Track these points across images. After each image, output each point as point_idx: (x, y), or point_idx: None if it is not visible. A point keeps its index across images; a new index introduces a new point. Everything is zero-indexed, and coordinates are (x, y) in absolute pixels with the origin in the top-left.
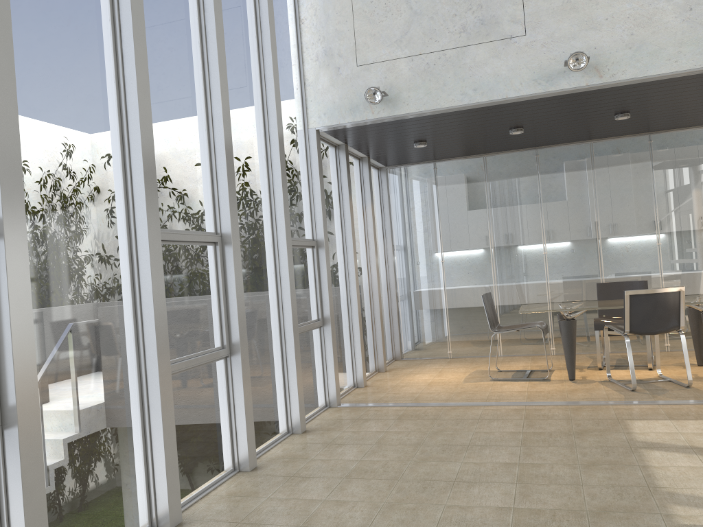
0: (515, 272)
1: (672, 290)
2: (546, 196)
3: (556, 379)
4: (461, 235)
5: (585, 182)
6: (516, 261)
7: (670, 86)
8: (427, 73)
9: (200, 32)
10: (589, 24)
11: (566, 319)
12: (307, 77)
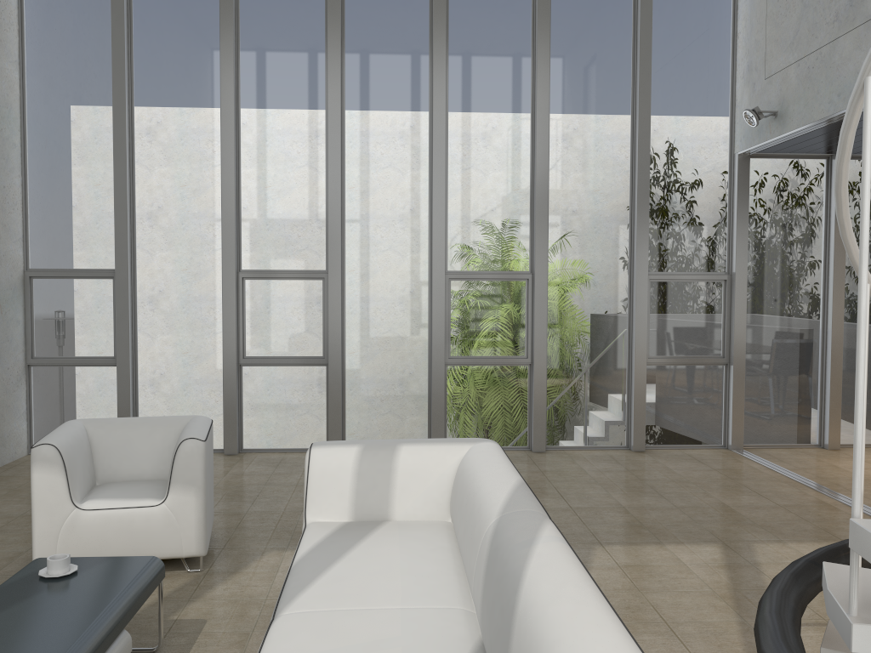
0: None
1: None
2: None
3: None
4: None
5: None
6: None
7: None
8: (807, 79)
9: (532, 117)
10: None
11: None
12: (737, 97)
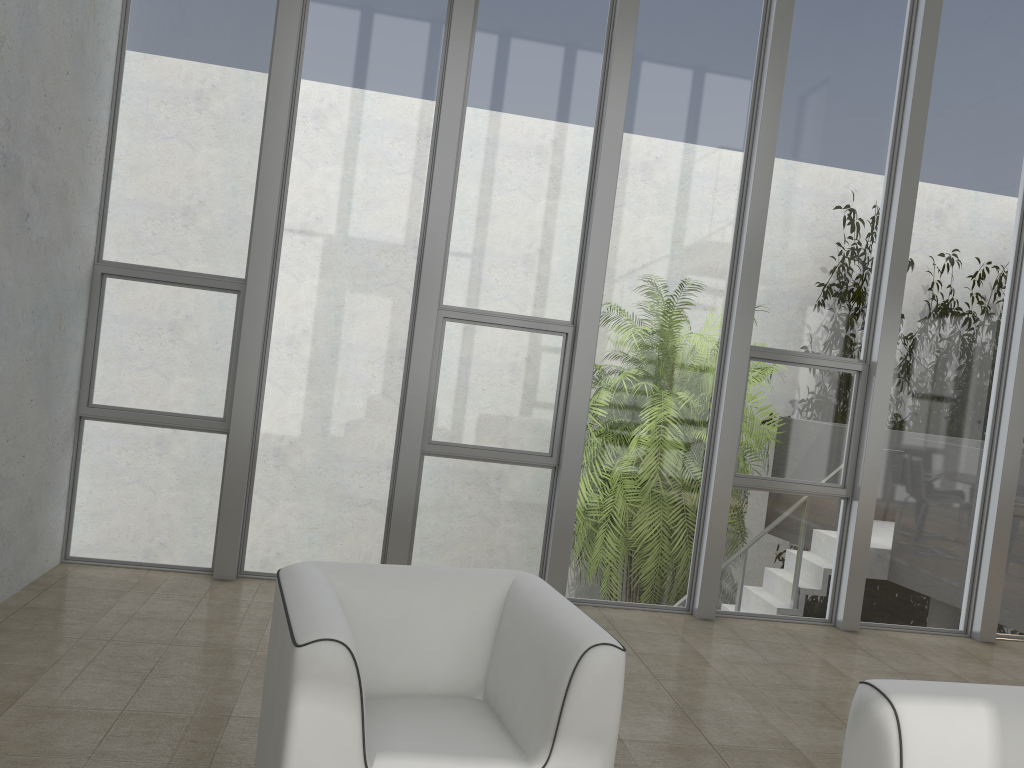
0: None
1: None
2: None
3: None
4: None
5: None
6: None
7: None
8: None
9: (895, 134)
10: None
11: None
12: None
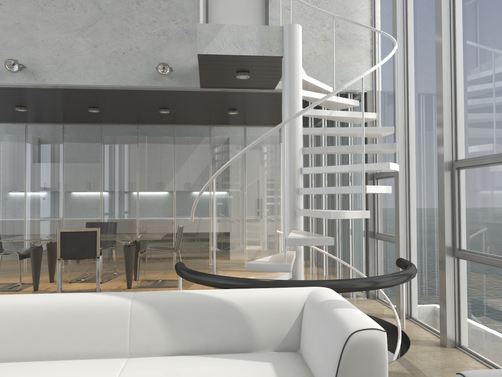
0: (41, 210)
1: (91, 230)
2: (67, 158)
3: (27, 289)
4: (3, 180)
5: (96, 152)
6: (42, 203)
7: (96, 94)
8: None
9: None
10: (31, 42)
11: (35, 247)
12: None
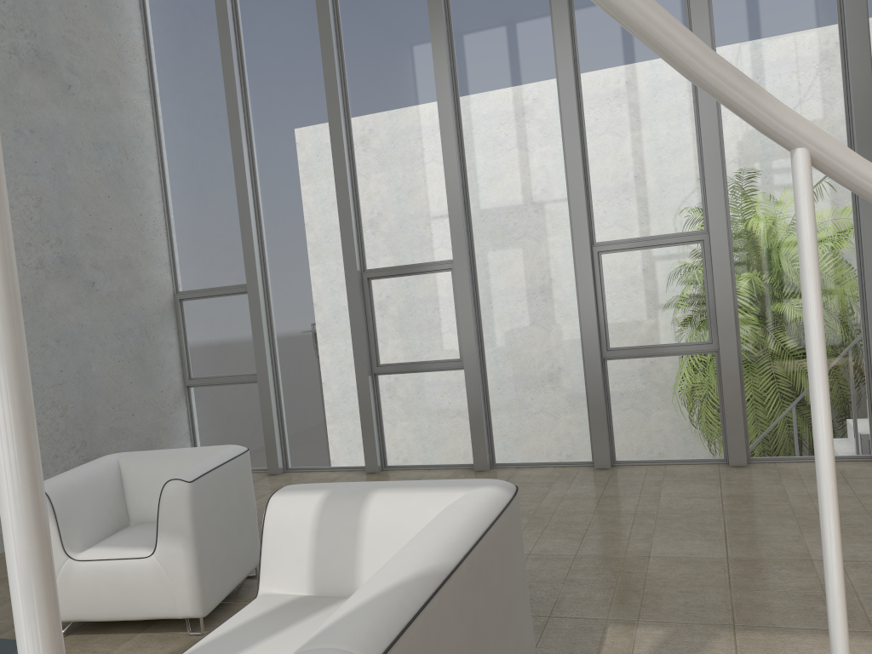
0: None
1: None
2: None
3: None
4: None
5: None
6: None
7: None
8: None
9: (689, 28)
10: None
11: None
12: None
